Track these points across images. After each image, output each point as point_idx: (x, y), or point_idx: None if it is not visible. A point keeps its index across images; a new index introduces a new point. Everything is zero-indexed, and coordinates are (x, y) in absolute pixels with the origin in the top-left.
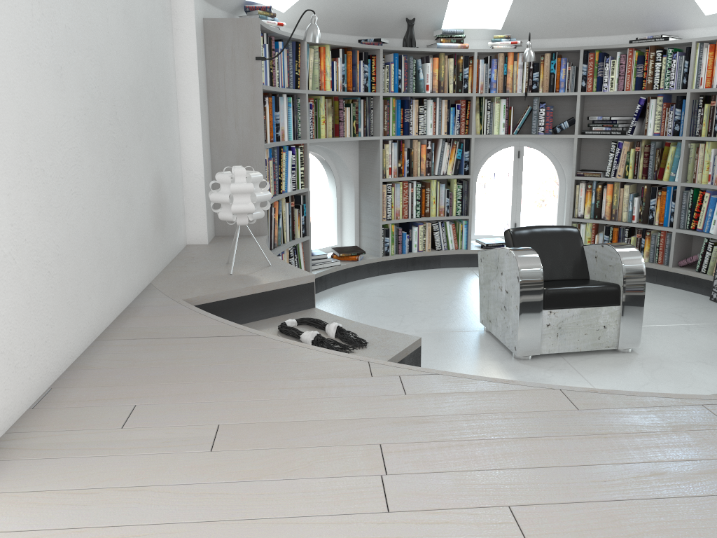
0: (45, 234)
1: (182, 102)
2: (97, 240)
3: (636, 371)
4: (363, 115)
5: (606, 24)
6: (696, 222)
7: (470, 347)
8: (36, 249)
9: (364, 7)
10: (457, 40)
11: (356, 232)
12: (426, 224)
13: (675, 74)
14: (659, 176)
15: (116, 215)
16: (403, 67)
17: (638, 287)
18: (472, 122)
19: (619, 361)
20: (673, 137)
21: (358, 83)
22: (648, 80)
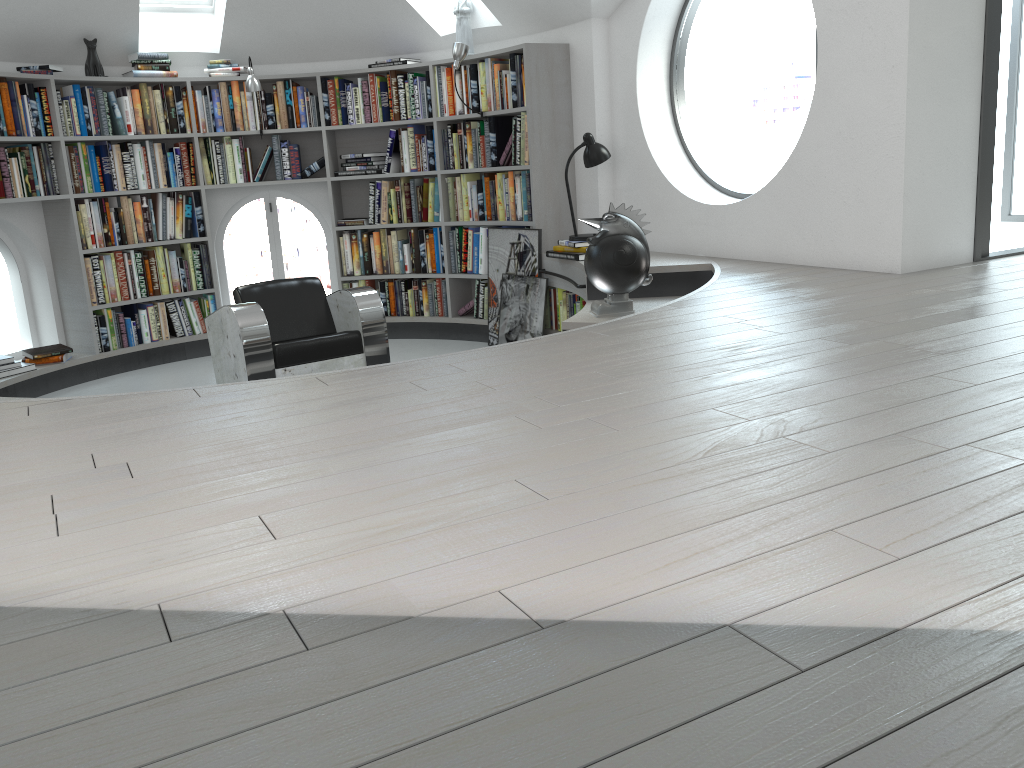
0: None
1: None
2: None
3: None
4: (39, 167)
5: (343, 46)
6: (466, 264)
7: None
8: None
9: (17, 24)
10: (161, 67)
11: (58, 327)
12: (158, 305)
13: (419, 102)
14: (424, 218)
15: None
16: (90, 103)
17: (380, 330)
18: (198, 169)
19: None
20: (429, 172)
21: (25, 125)
22: (395, 110)
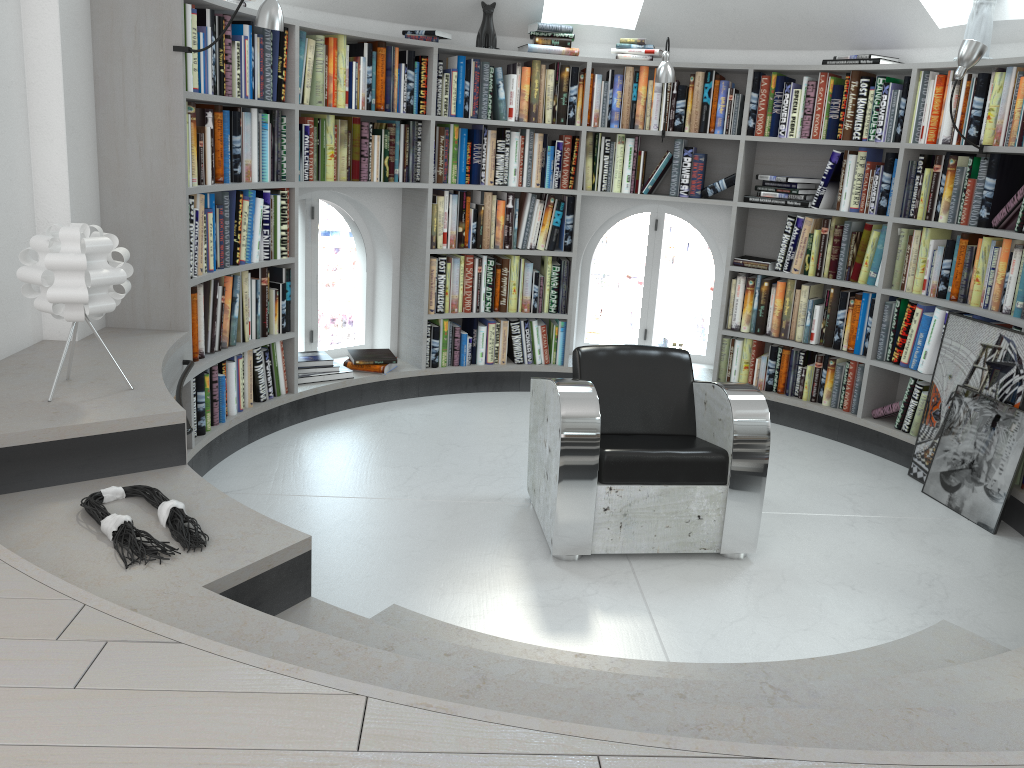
0: None
1: (36, 112)
2: None
3: (735, 595)
4: (403, 148)
5: (793, 33)
6: (900, 352)
7: (492, 532)
8: None
9: None
10: (561, 42)
11: (392, 328)
12: (501, 323)
13: (885, 118)
14: (853, 276)
15: None
16: (473, 78)
17: (757, 458)
18: (579, 170)
19: (715, 575)
20: (875, 217)
21: (396, 99)
22: (846, 125)
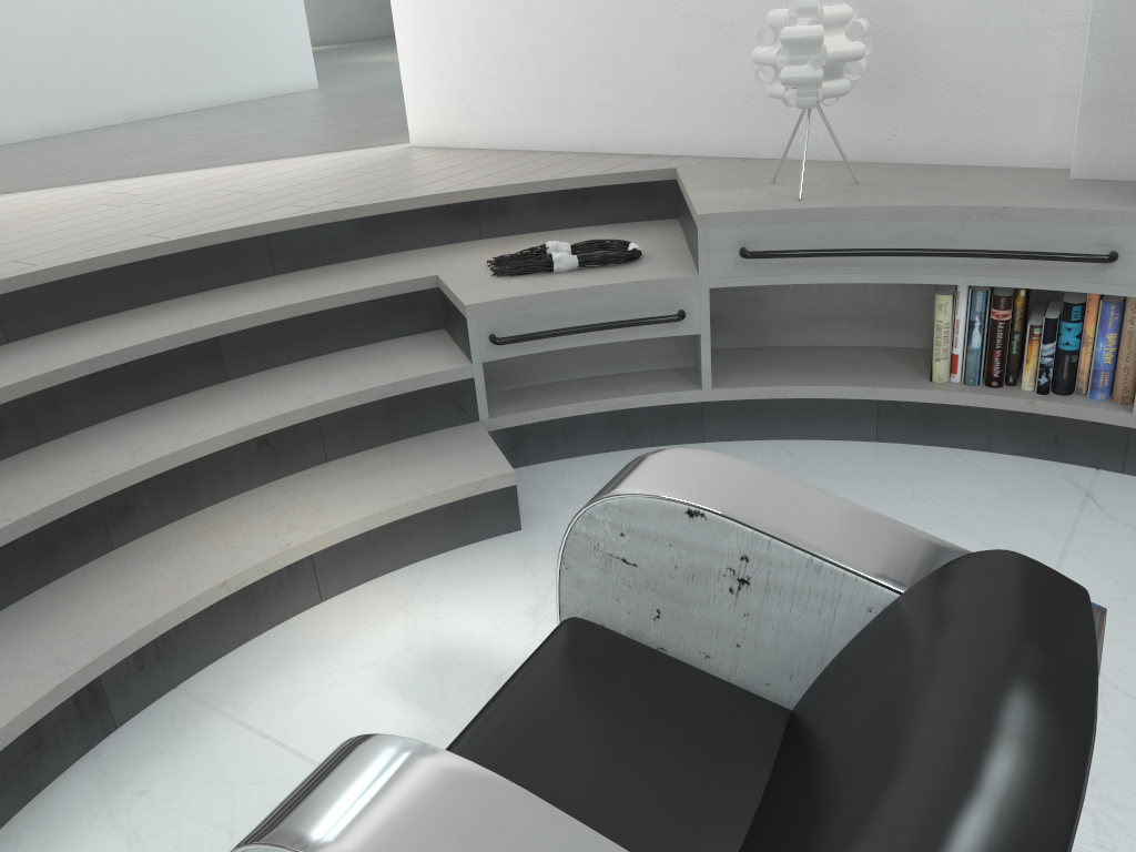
0: (518, 33)
1: None
2: (614, 59)
3: None
4: None
5: None
6: None
7: None
8: (505, 42)
9: None
10: None
11: None
12: None
13: None
14: None
15: (672, 41)
16: None
17: None
18: None
19: None
20: None
21: None
22: None
